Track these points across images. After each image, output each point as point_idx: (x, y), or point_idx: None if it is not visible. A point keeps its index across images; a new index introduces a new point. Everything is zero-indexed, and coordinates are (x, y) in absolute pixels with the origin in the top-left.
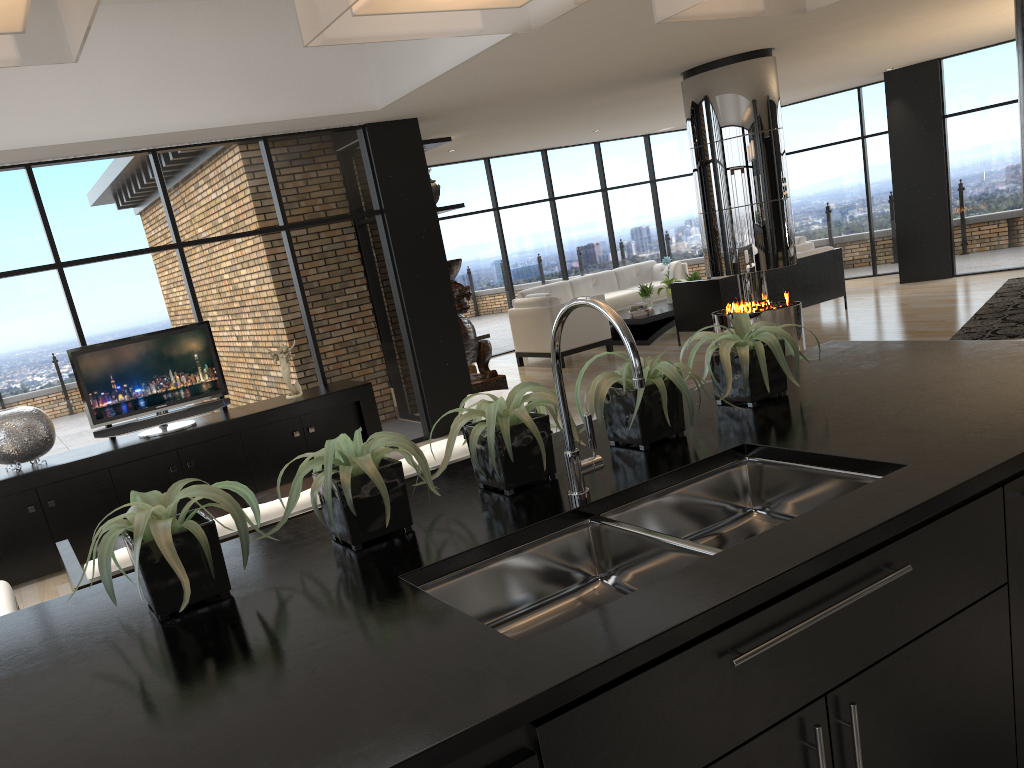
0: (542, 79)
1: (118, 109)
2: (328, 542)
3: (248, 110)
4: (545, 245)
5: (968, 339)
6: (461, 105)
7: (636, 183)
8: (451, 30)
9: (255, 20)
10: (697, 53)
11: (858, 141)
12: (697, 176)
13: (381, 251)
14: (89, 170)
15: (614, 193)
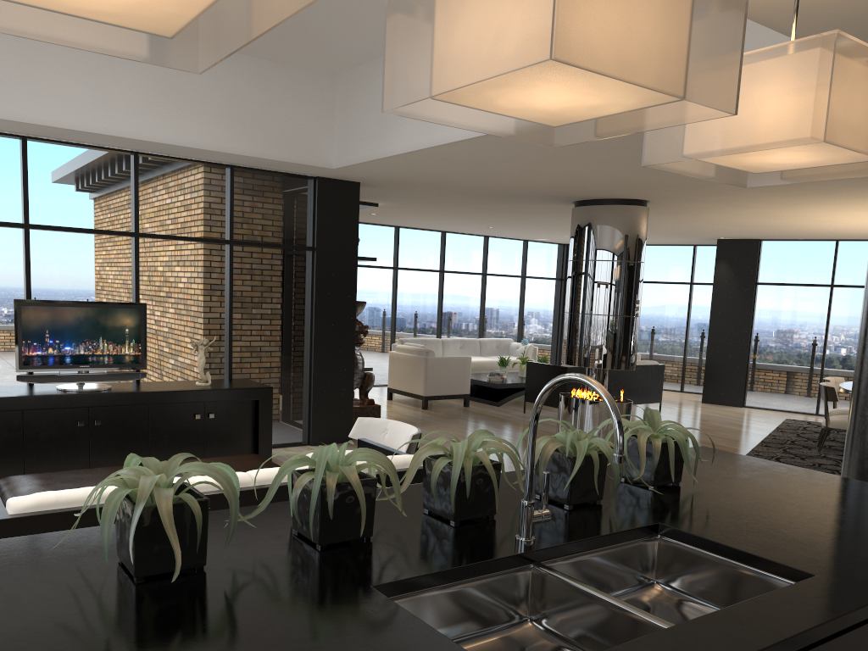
0: (470, 178)
1: (118, 113)
2: (291, 536)
3: (227, 141)
4: (428, 306)
5: None
6: (398, 182)
7: (510, 275)
8: (495, 130)
9: (251, 73)
10: (593, 190)
11: (687, 285)
12: (570, 283)
13: (304, 280)
14: (76, 154)
15: (491, 279)
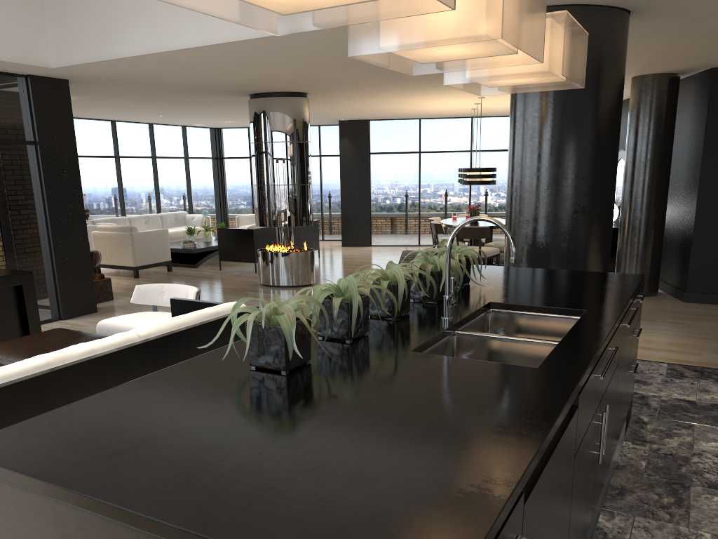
0: (176, 77)
1: None
2: (322, 340)
3: None
4: (110, 189)
5: None
6: (107, 79)
7: (176, 157)
8: (391, 65)
9: None
10: (271, 85)
11: (317, 157)
12: (256, 161)
13: (31, 173)
14: None
15: (161, 161)
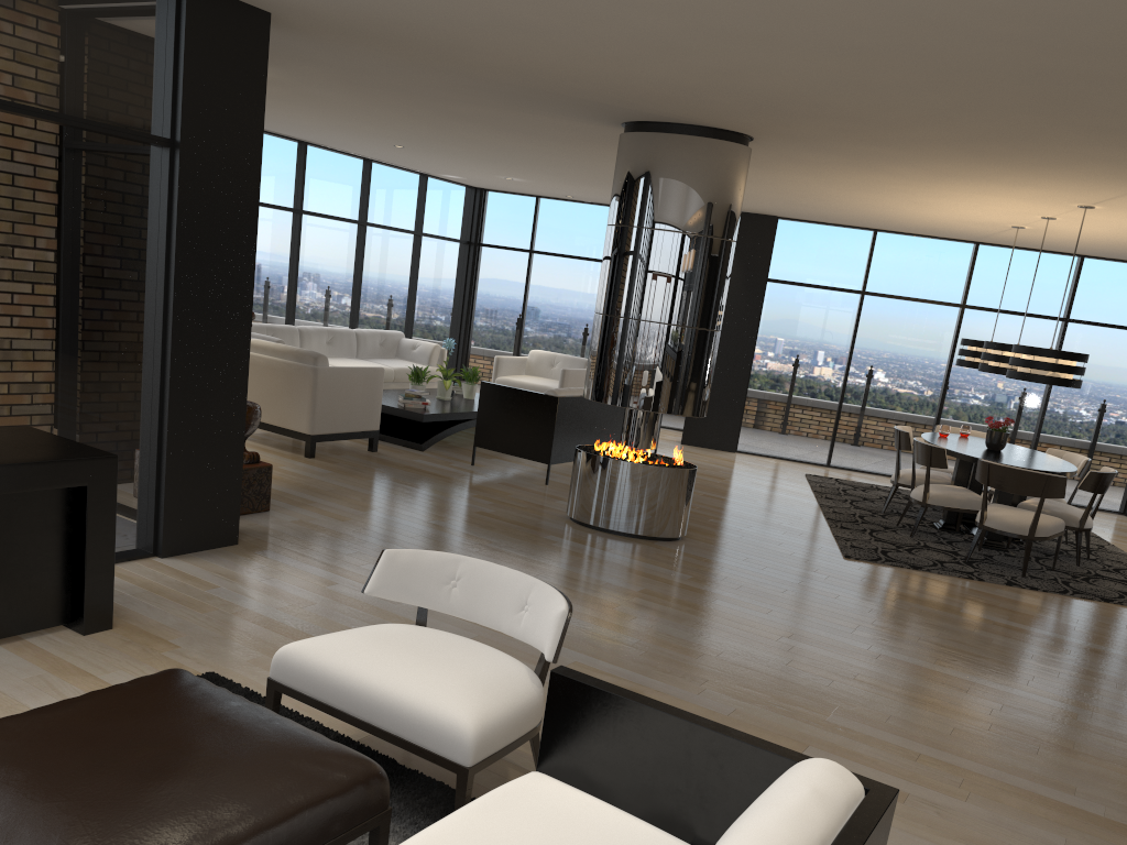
0: (520, 44)
1: None
2: None
3: None
4: (275, 269)
5: (866, 558)
6: (359, 27)
7: (401, 229)
8: None
9: None
10: (703, 105)
11: None
12: (614, 264)
13: (151, 212)
14: None
15: (373, 232)
